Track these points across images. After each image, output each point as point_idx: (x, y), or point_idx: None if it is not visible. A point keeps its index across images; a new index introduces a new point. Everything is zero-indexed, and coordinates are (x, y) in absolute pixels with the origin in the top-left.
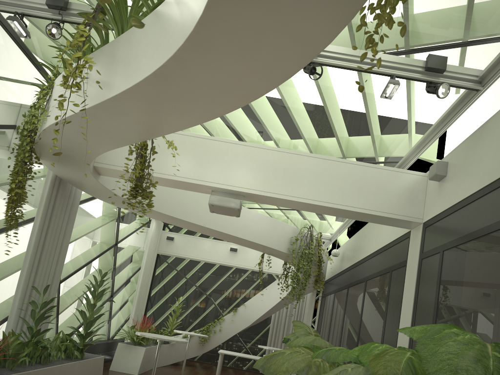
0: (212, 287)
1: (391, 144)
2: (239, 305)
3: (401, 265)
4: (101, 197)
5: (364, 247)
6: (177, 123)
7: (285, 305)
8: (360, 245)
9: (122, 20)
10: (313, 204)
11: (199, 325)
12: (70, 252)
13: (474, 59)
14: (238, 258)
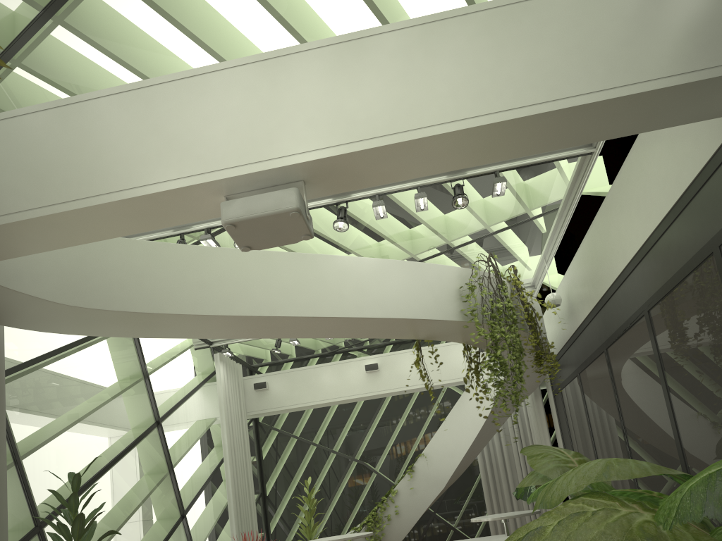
0: (361, 444)
1: None
2: (415, 458)
3: None
4: (36, 324)
5: (613, 252)
6: None
7: (494, 432)
8: (601, 257)
9: None
10: (478, 127)
11: (361, 515)
12: (47, 461)
13: None
14: (383, 378)
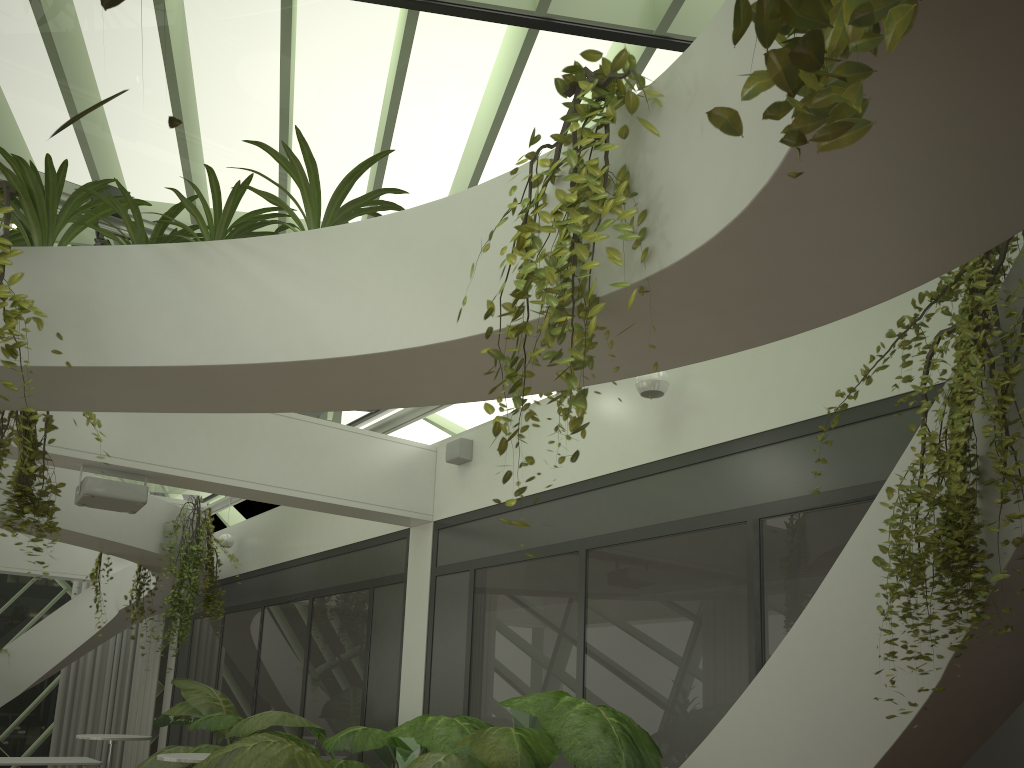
0: None
1: None
2: None
3: (394, 581)
4: None
5: (301, 538)
6: (153, 406)
7: (101, 643)
8: (288, 533)
9: (48, 216)
10: (277, 493)
11: None
12: None
13: None
14: None
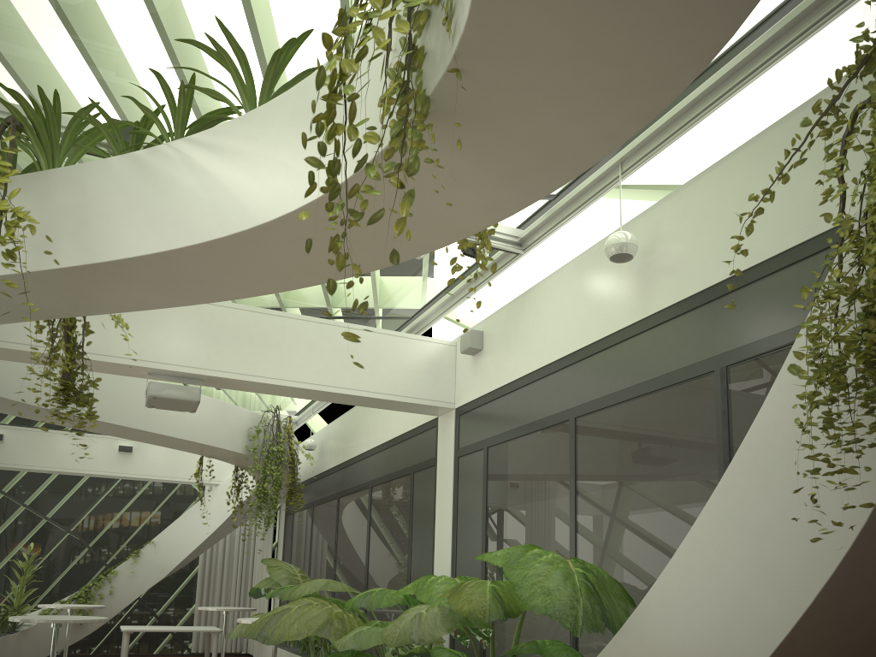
0: (81, 518)
1: (402, 296)
2: (143, 544)
3: (428, 465)
4: None
5: (362, 436)
6: (153, 302)
7: (225, 535)
8: (353, 434)
9: (52, 144)
10: (311, 389)
11: (62, 589)
12: None
13: None
14: (135, 462)
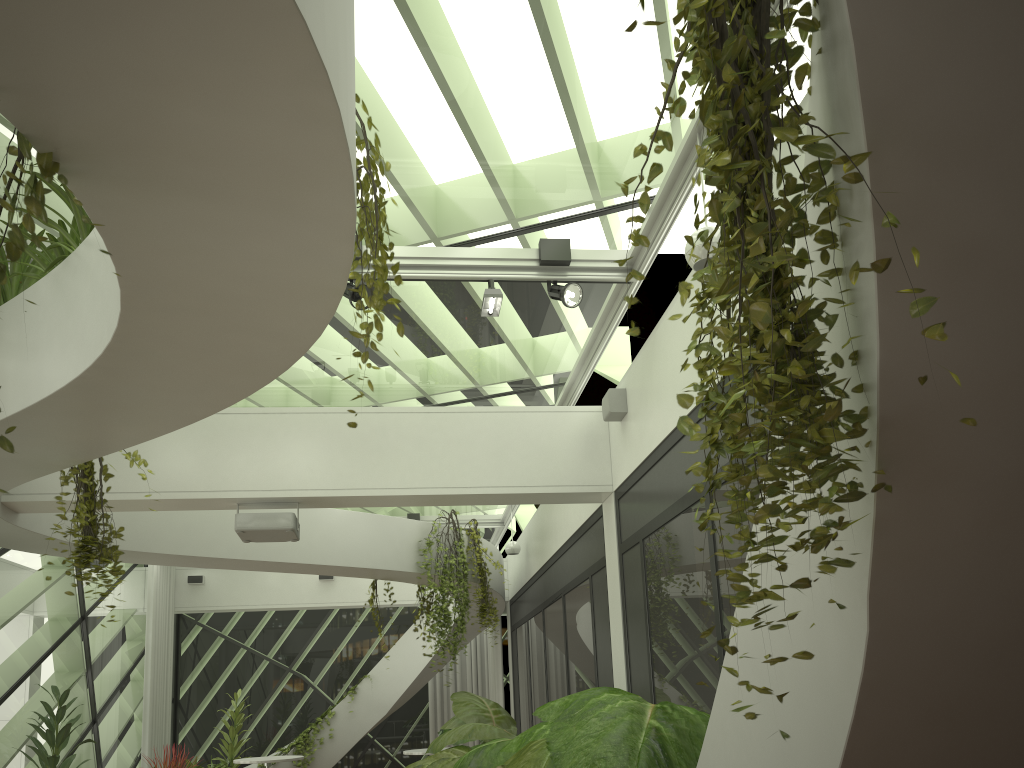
0: (301, 654)
1: (545, 359)
2: (359, 679)
3: (600, 566)
4: (31, 549)
5: (552, 534)
6: (134, 435)
7: (447, 661)
8: (546, 531)
9: None
10: (424, 495)
11: (290, 734)
12: None
13: (618, 231)
14: (338, 589)
